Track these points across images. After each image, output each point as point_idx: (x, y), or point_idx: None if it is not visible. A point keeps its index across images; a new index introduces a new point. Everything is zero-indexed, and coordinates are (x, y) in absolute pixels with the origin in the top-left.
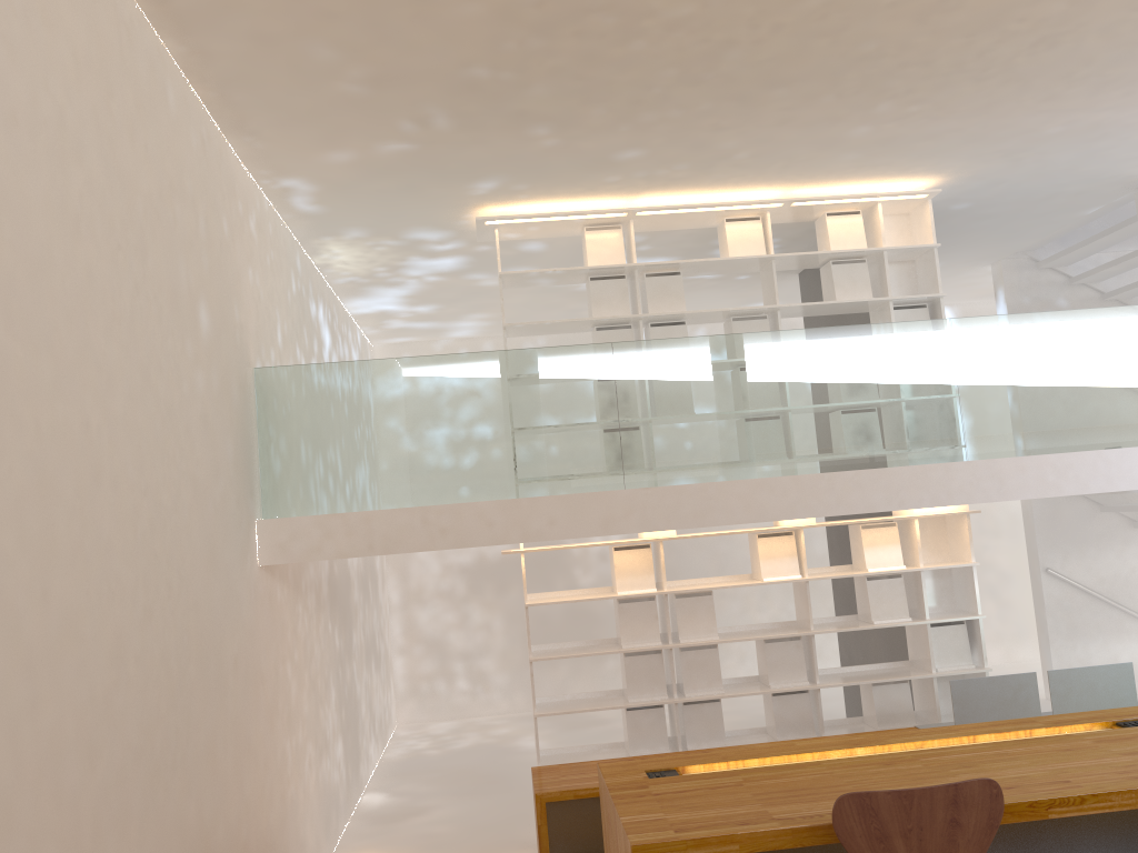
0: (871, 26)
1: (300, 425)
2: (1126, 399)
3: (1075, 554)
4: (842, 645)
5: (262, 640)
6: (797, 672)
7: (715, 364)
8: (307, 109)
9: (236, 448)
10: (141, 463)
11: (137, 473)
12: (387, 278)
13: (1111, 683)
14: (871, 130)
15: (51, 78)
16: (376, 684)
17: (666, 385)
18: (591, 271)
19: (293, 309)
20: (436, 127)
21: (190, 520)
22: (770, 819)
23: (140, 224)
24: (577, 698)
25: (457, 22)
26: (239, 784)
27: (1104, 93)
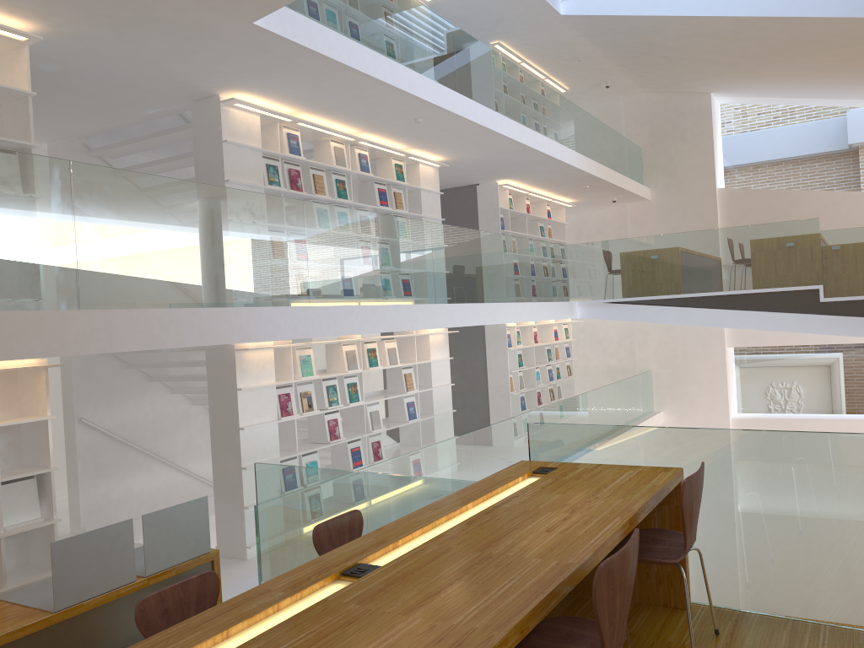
0: None
1: None
2: (213, 266)
3: (104, 405)
4: None
5: None
6: None
7: None
8: None
9: None
10: None
11: None
12: None
13: (192, 517)
14: None
15: None
16: None
17: None
18: None
19: None
20: None
21: None
22: None
23: None
24: None
25: None
26: None
27: None
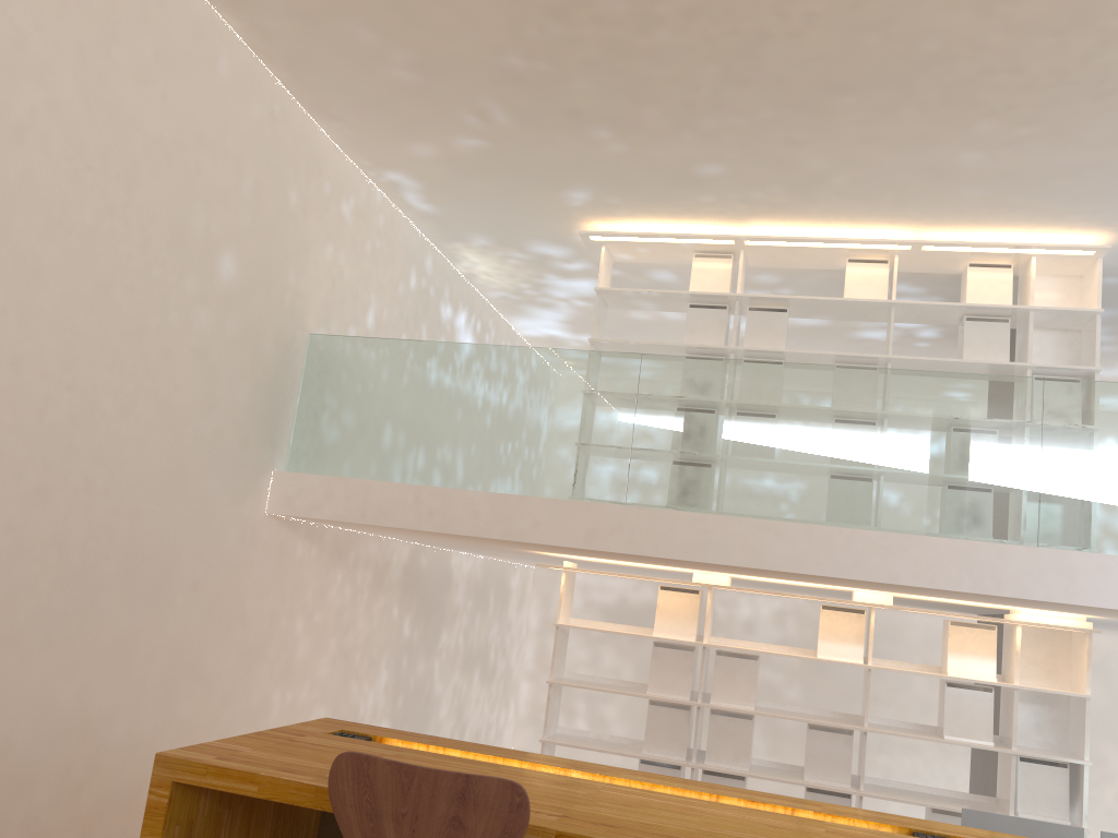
0: (924, 18)
1: (335, 392)
2: None
3: None
4: (972, 778)
5: (254, 582)
6: (840, 771)
7: (747, 391)
8: (374, 95)
9: (254, 395)
10: (71, 360)
11: (60, 367)
12: (536, 297)
13: None
14: (983, 157)
15: (13, 4)
16: (477, 695)
17: (689, 406)
18: (690, 297)
19: (407, 302)
20: (498, 122)
21: (147, 435)
22: (319, 775)
23: (133, 159)
24: (601, 738)
25: (471, 4)
26: (168, 700)
27: None
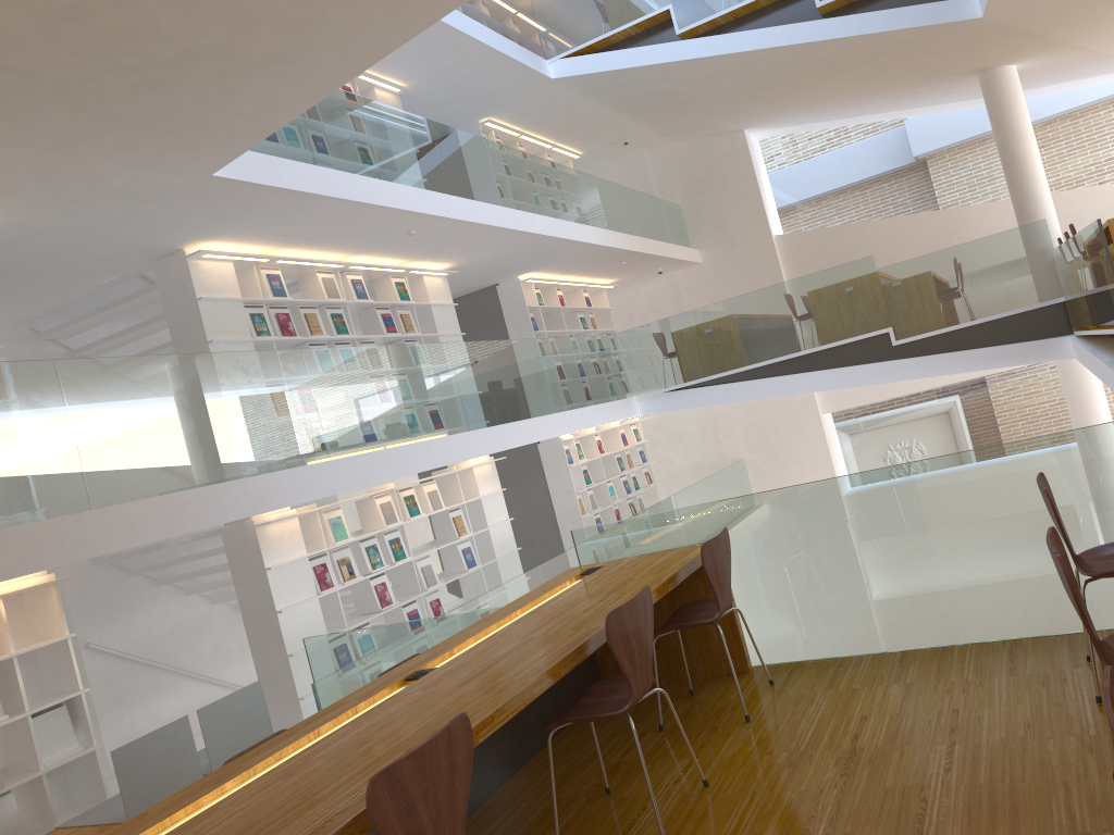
0: None
1: None
2: (219, 438)
3: (111, 623)
4: None
5: None
6: None
7: None
8: None
9: None
10: None
11: None
12: None
13: (249, 704)
14: None
15: None
16: None
17: None
18: None
19: None
20: None
21: None
22: None
23: None
24: None
25: None
26: None
27: (173, 153)
